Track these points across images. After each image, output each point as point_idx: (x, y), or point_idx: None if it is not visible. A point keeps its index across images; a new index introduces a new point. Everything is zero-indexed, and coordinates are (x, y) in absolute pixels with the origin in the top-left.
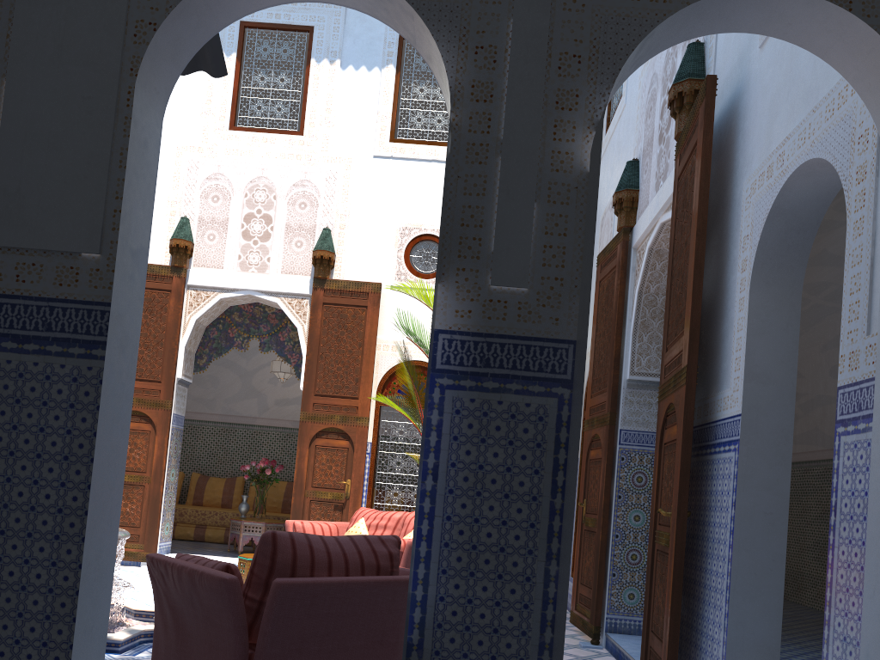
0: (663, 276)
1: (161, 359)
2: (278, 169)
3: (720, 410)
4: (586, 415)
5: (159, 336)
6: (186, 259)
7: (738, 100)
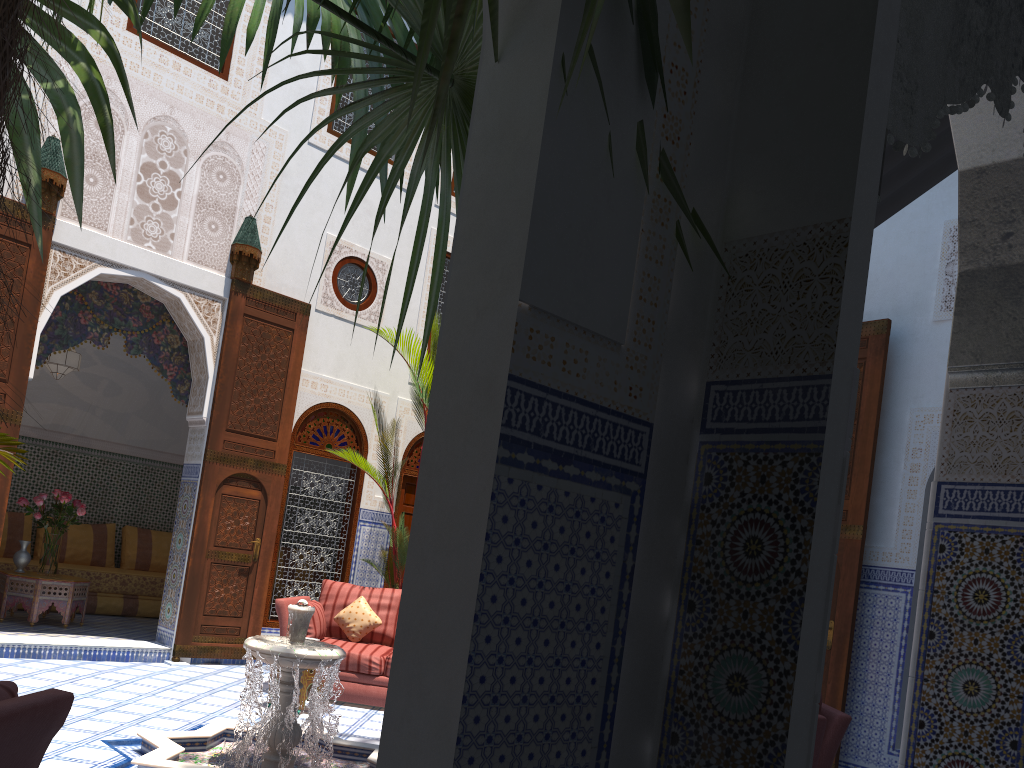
0: None
1: (9, 347)
2: (193, 115)
3: (876, 559)
4: None
5: (8, 311)
6: (56, 204)
7: (895, 341)
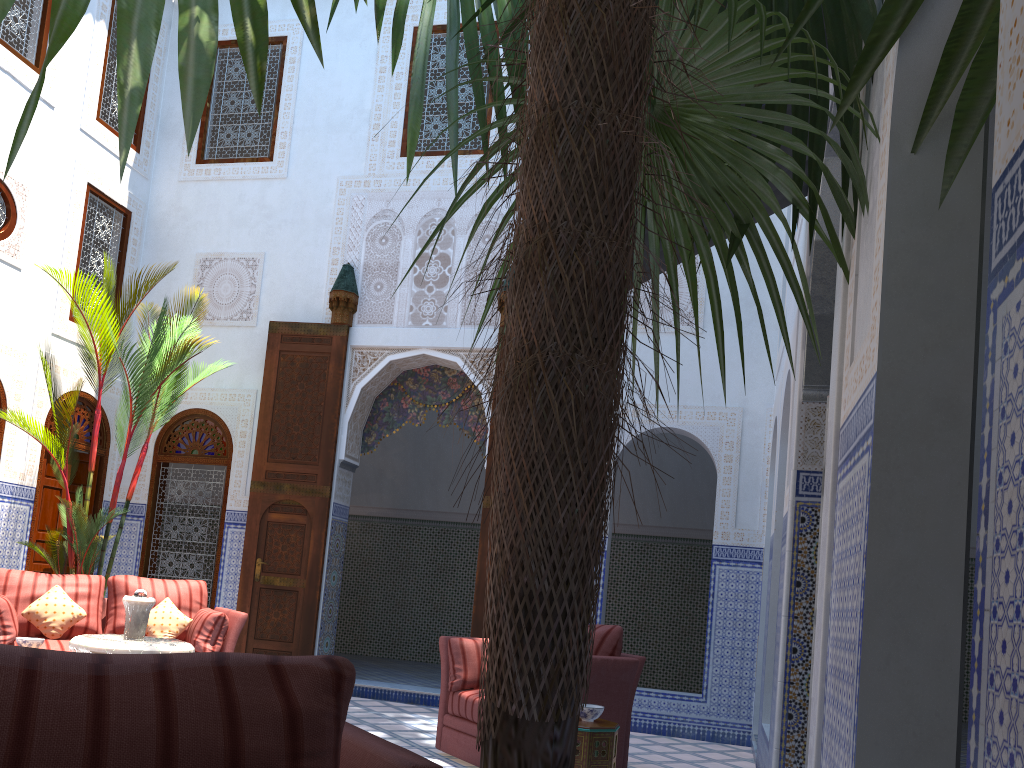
0: (380, 381)
1: None
2: None
3: None
4: (255, 476)
5: None
6: None
7: None
